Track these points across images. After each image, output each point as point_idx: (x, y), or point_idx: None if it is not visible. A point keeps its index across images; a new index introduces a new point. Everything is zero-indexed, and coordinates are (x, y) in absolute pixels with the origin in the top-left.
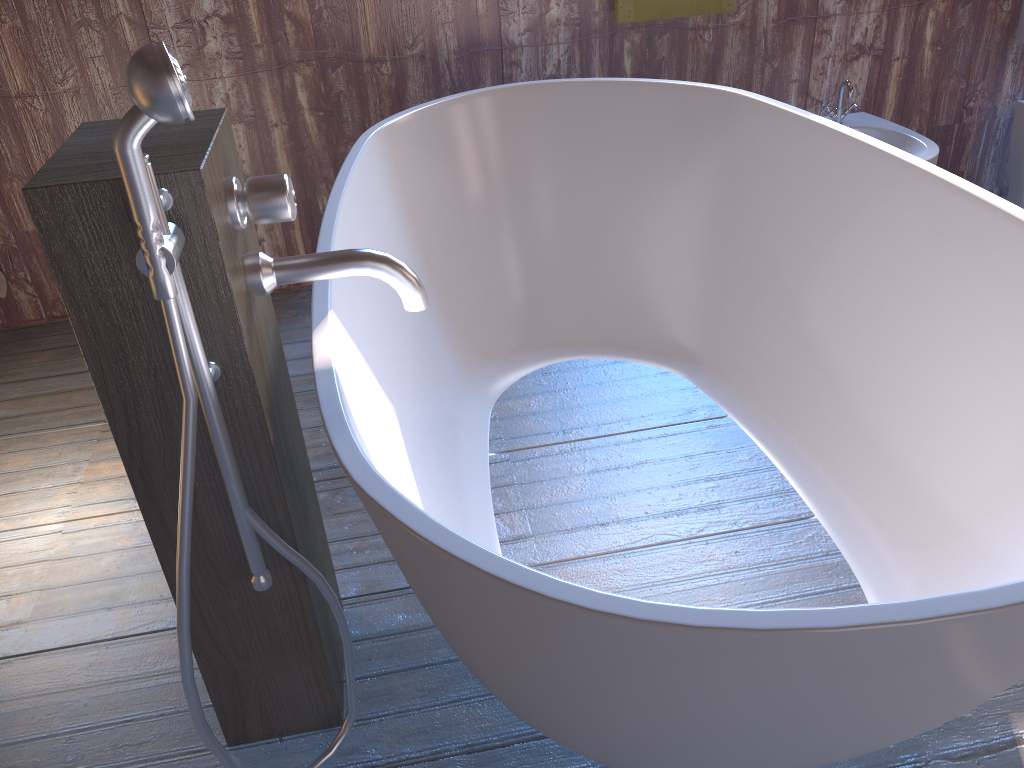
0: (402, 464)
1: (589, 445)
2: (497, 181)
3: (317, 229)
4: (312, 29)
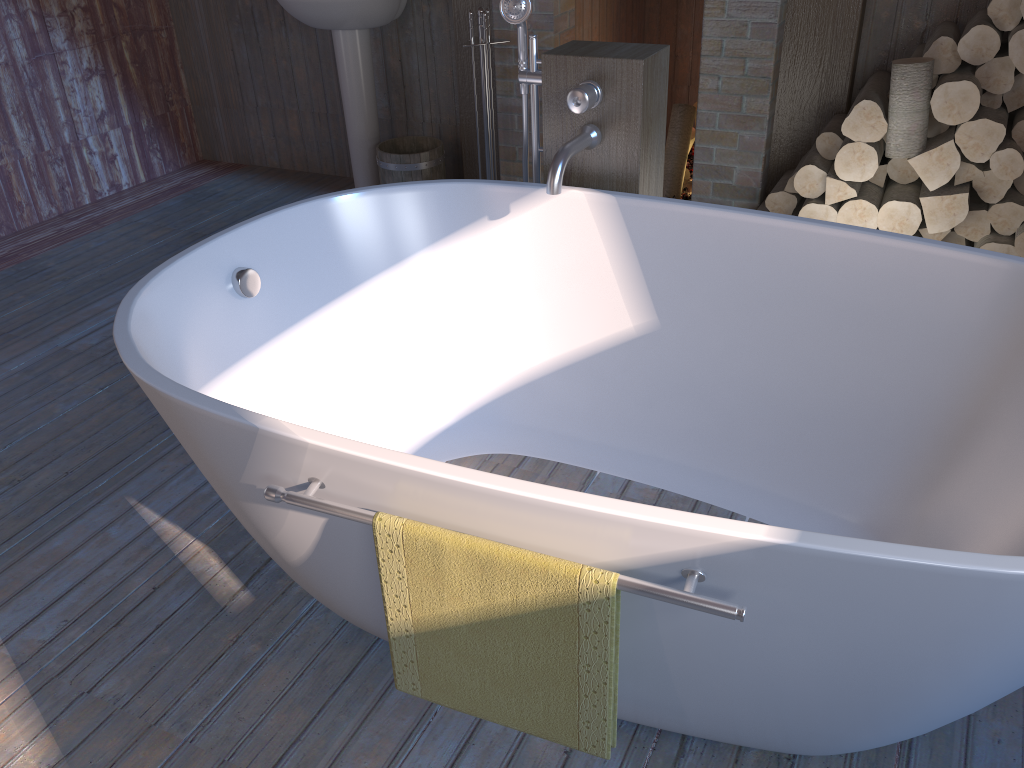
0: (599, 319)
1: None
2: None
3: None
4: None
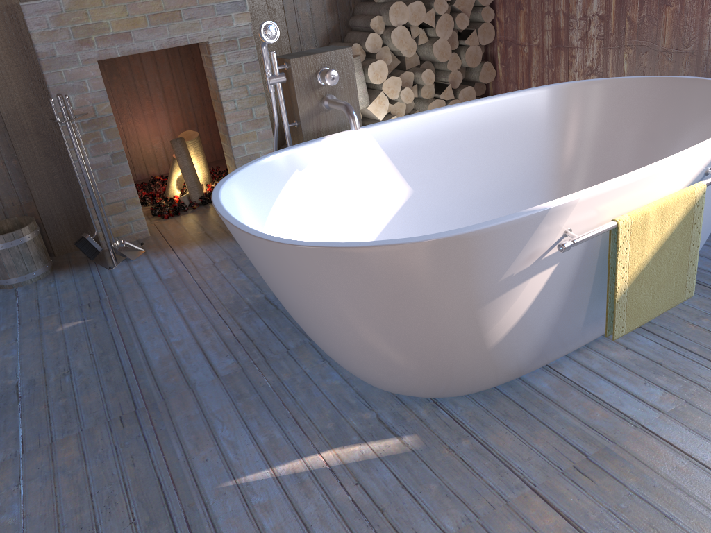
0: (380, 204)
1: None
2: (644, 135)
3: None
4: (637, 27)
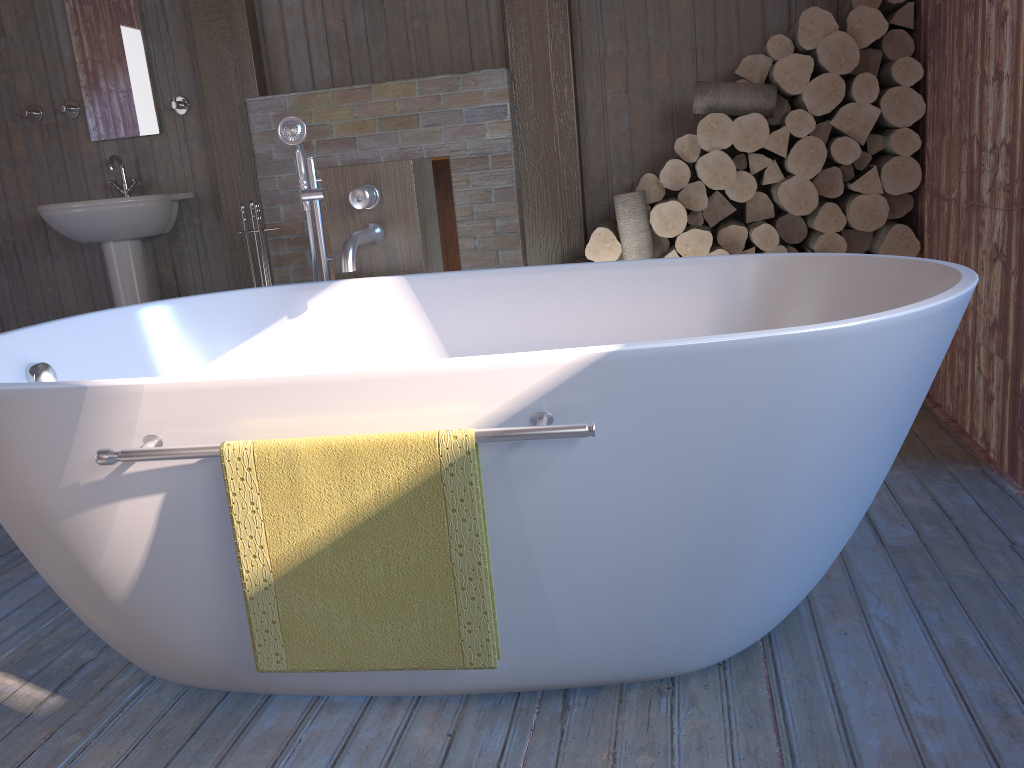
0: None
1: None
2: None
3: (1016, 409)
4: None
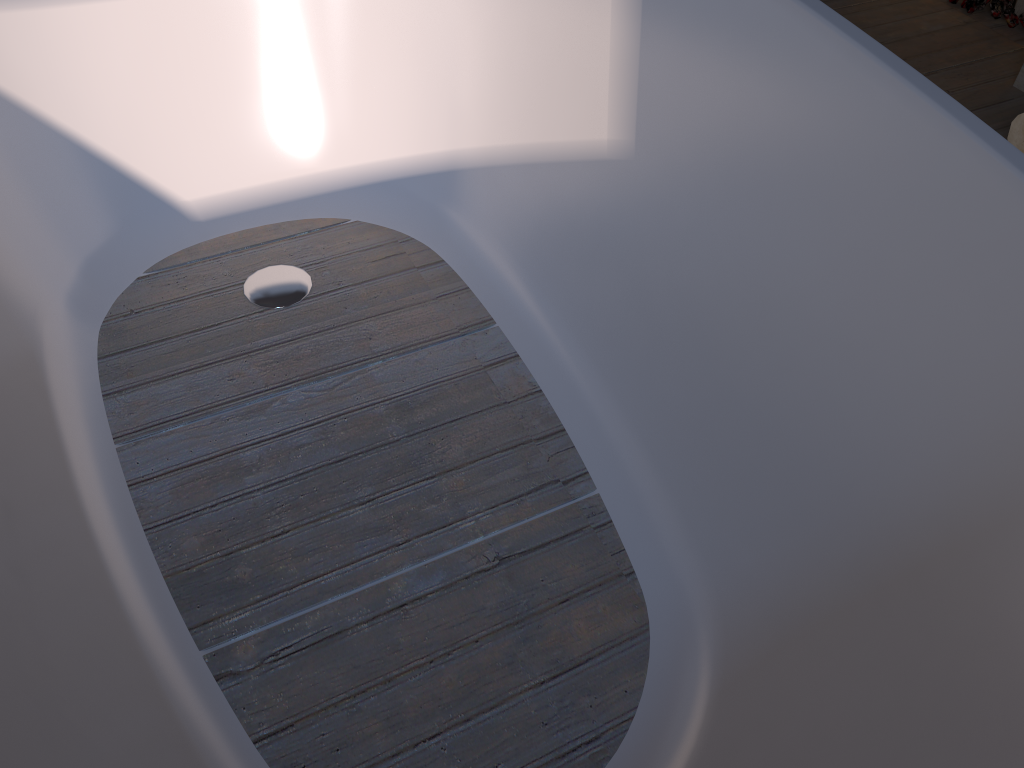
0: (578, 110)
1: (447, 534)
2: None
3: None
4: None
